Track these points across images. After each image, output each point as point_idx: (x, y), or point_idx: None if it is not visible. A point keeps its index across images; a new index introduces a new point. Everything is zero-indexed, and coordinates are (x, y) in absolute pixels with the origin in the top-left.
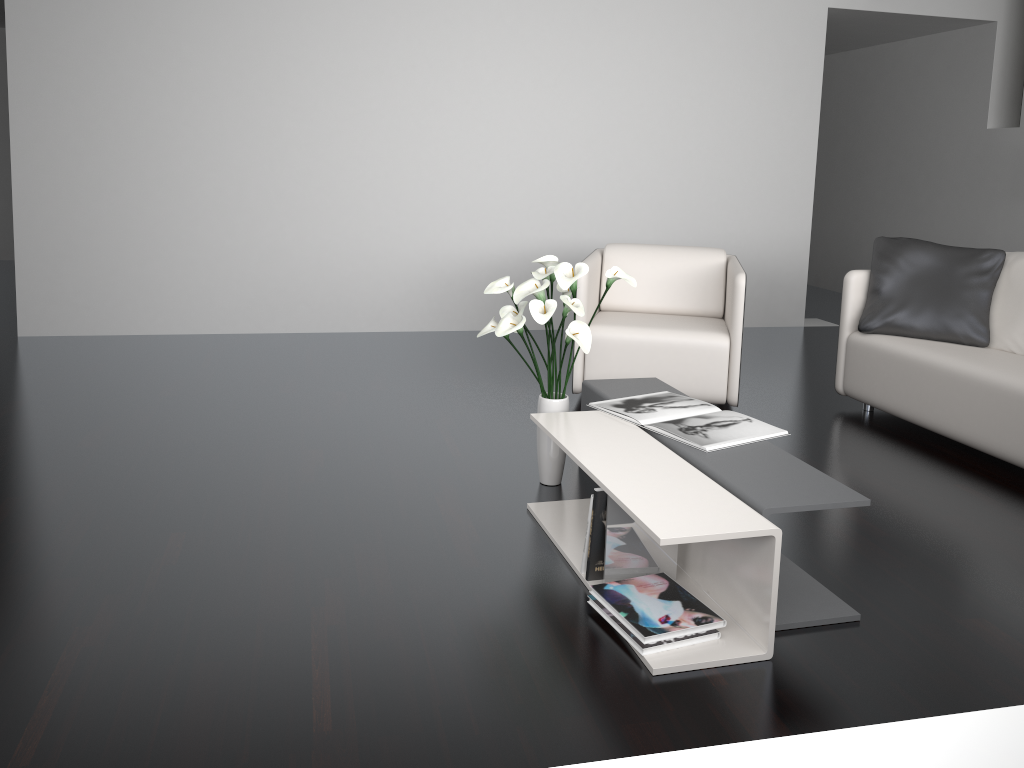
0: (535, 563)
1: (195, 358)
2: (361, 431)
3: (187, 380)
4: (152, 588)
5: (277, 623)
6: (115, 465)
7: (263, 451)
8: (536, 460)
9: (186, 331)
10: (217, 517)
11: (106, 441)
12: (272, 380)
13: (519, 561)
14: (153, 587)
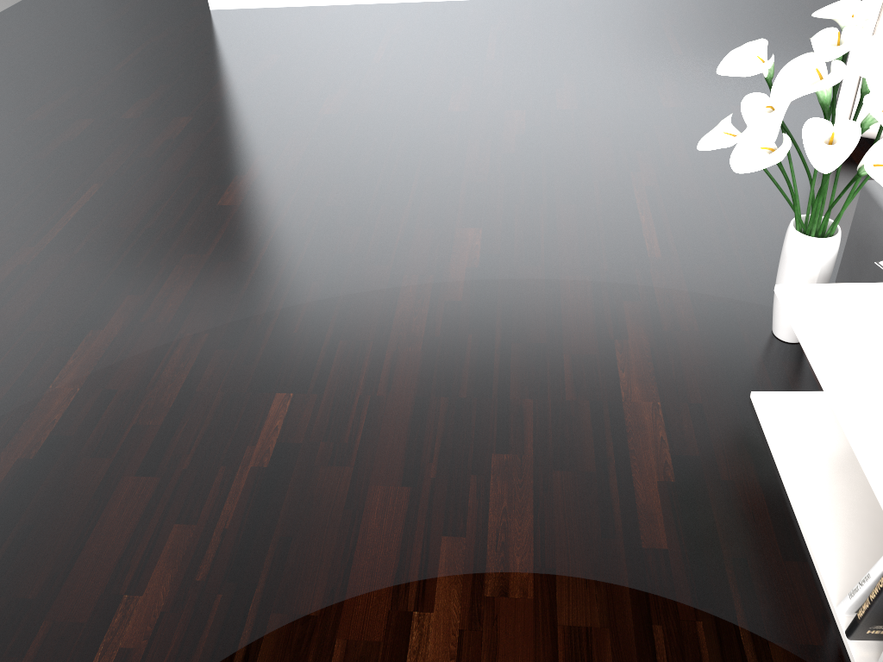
0: (757, 554)
1: (369, 46)
2: (534, 193)
3: (353, 85)
4: (228, 519)
5: (362, 644)
6: (247, 243)
7: (411, 227)
8: (768, 276)
9: (368, 0)
10: (334, 365)
11: (248, 196)
12: (444, 87)
13: (731, 543)
14: (230, 517)
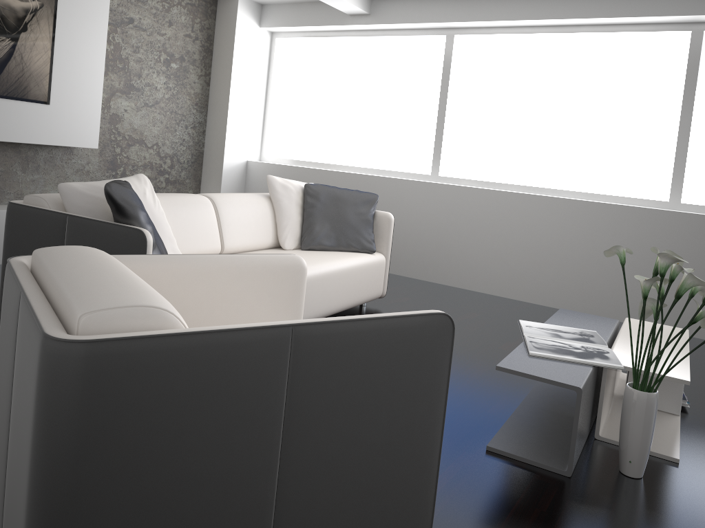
0: (703, 434)
1: None
2: None
3: None
4: None
5: None
6: None
7: None
8: (618, 499)
9: None
10: None
11: None
12: None
13: None
14: None
